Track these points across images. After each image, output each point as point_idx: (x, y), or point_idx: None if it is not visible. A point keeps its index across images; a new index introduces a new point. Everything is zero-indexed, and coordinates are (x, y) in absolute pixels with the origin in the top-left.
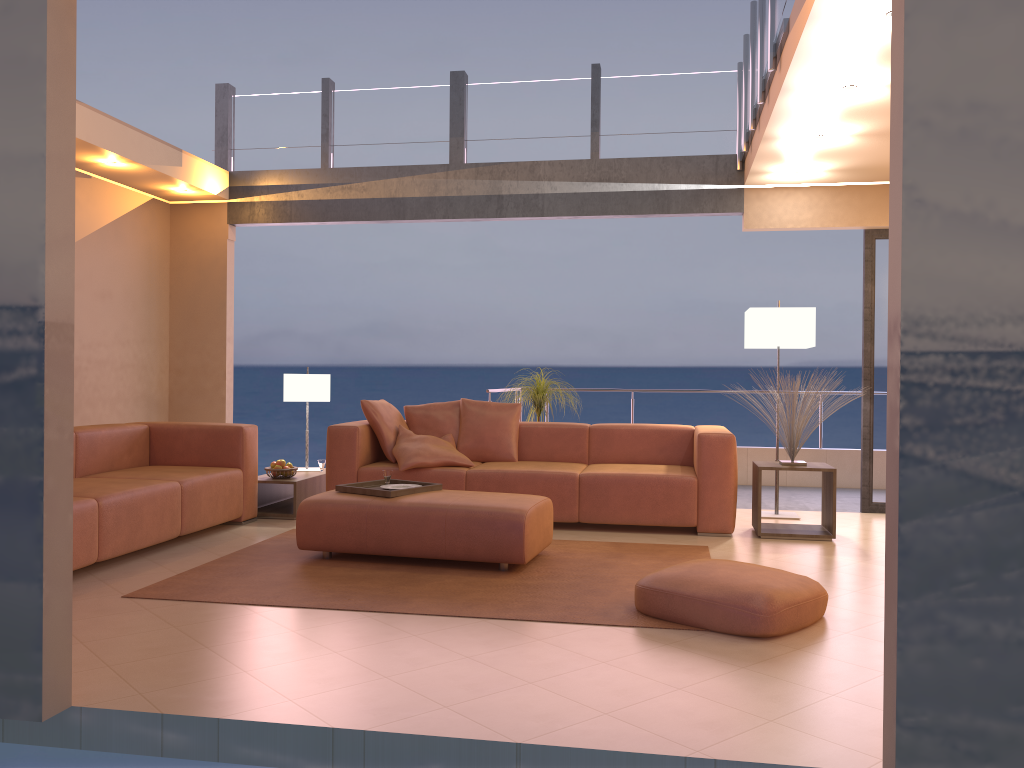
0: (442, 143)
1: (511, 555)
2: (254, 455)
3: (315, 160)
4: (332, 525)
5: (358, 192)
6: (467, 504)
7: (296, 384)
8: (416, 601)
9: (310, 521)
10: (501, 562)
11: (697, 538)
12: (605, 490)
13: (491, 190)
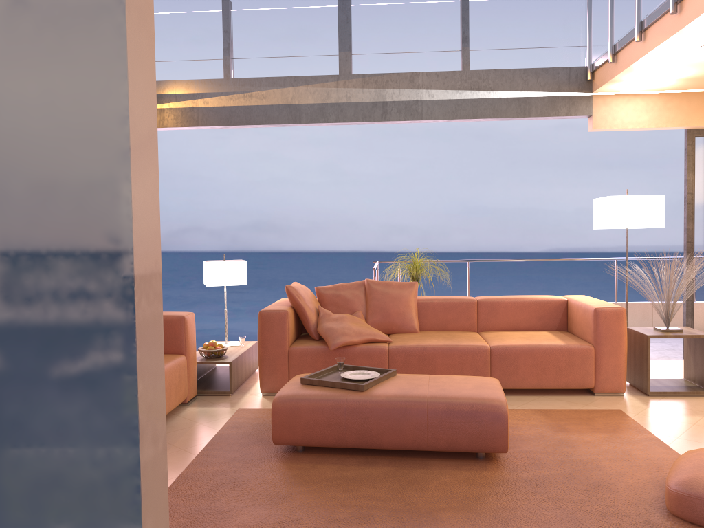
0: (331, 56)
1: (495, 446)
2: (193, 340)
3: (217, 71)
4: (310, 421)
5: (258, 99)
6: (444, 396)
7: (217, 270)
8: (444, 517)
9: (286, 418)
10: (484, 452)
11: (598, 399)
12: (514, 360)
13: (376, 97)
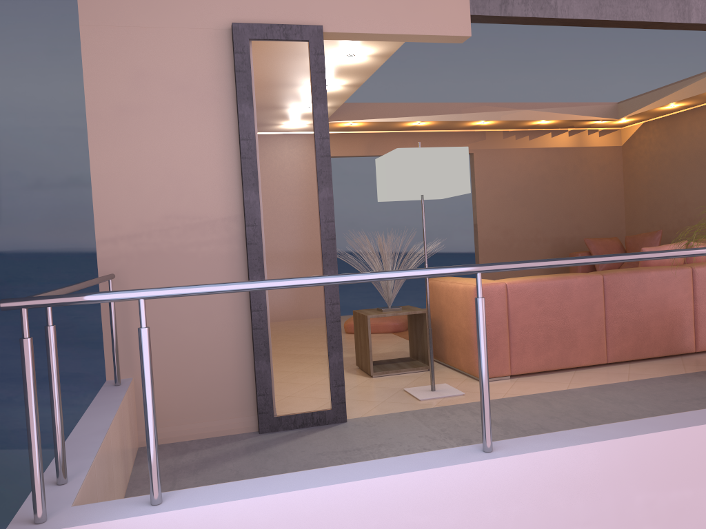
0: None
1: None
2: None
3: None
4: None
5: None
6: None
7: None
8: None
9: None
10: None
11: None
12: None
13: None
